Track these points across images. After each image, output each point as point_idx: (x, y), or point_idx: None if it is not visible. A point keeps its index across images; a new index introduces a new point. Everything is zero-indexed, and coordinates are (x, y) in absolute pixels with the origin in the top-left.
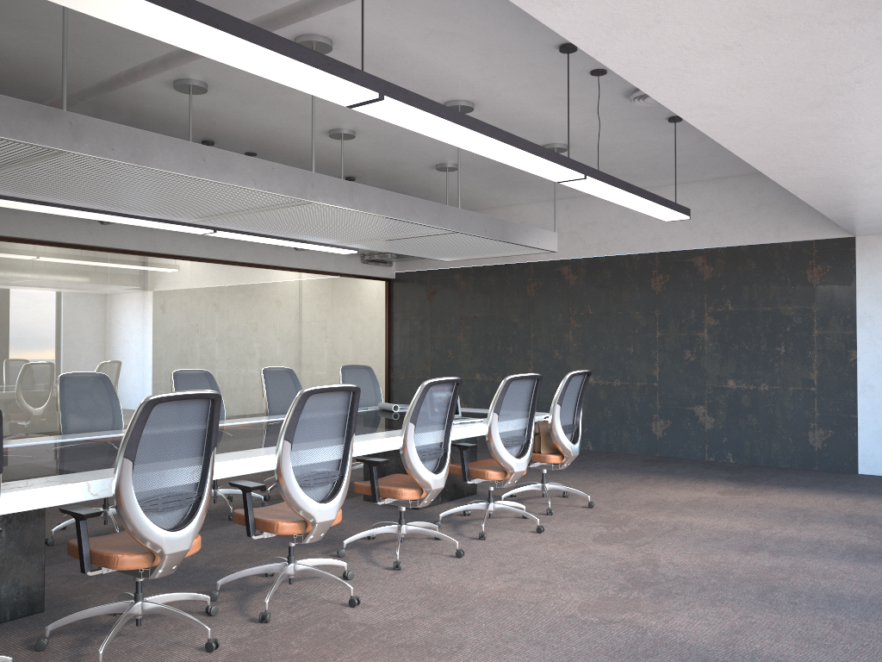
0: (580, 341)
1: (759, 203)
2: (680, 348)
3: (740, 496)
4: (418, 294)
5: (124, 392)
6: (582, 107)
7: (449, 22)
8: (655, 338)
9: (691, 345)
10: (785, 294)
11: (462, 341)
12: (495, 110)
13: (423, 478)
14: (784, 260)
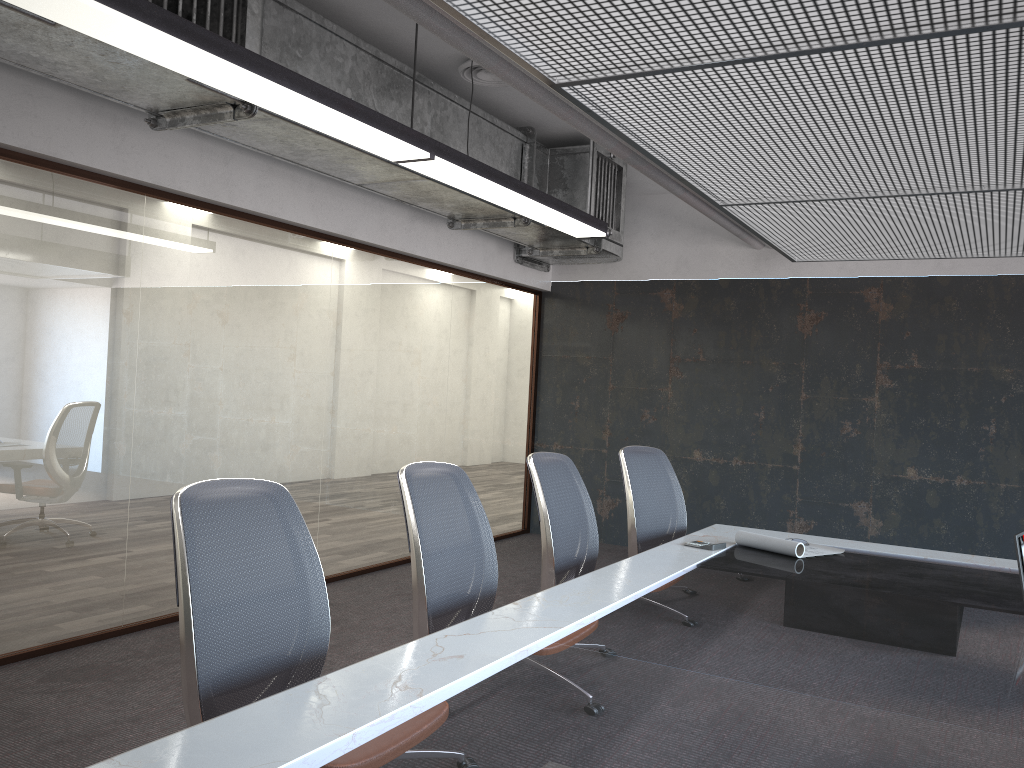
0: (893, 411)
1: None
2: None
3: None
4: (592, 318)
5: (160, 477)
6: None
7: None
8: None
9: None
10: None
11: (670, 398)
12: None
13: None
14: None
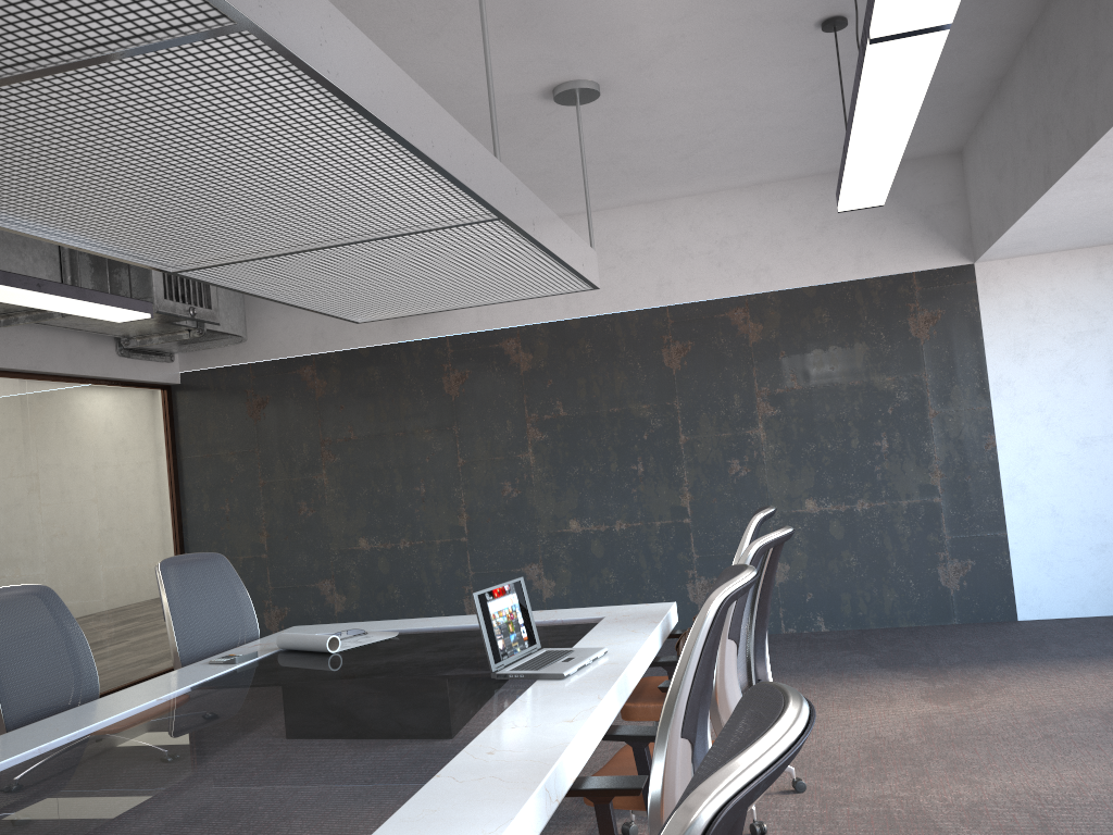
0: (548, 463)
1: (824, 221)
2: (723, 458)
3: (969, 700)
4: (230, 408)
5: None
6: None
7: None
8: (679, 445)
9: (739, 451)
10: (879, 358)
11: (326, 485)
12: None
13: None
14: (872, 306)
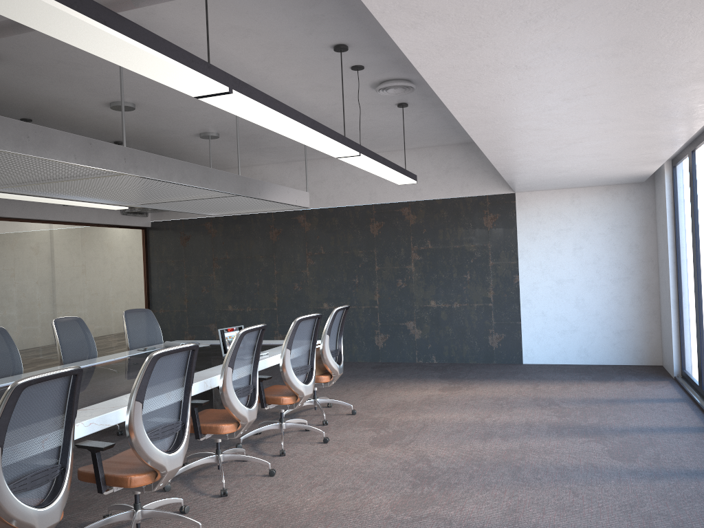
0: (315, 275)
1: (448, 167)
2: (394, 278)
3: (455, 391)
4: (173, 240)
5: None
6: (336, 93)
7: (249, 20)
8: (375, 271)
9: (402, 275)
10: (468, 235)
11: (214, 279)
12: (265, 92)
13: (241, 414)
14: (467, 210)
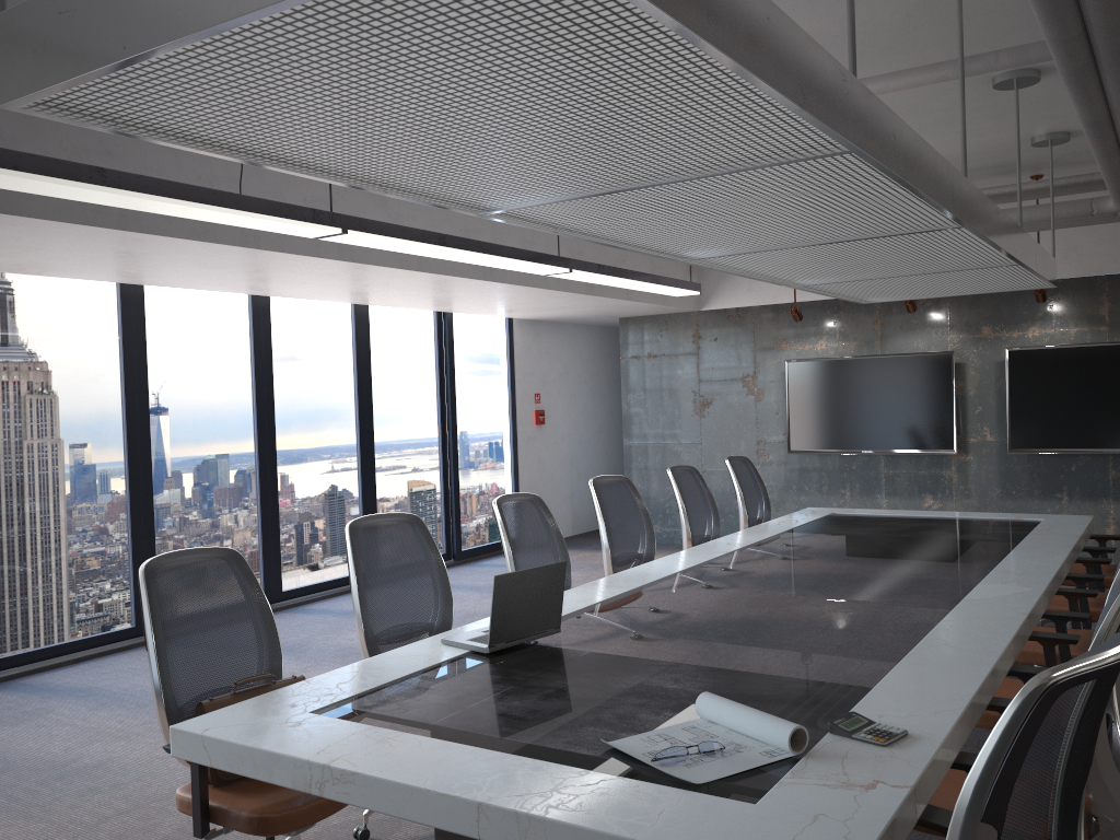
0: None
1: None
2: None
3: None
4: None
5: None
6: None
7: None
8: None
9: None
10: None
11: None
12: None
13: None
14: None
